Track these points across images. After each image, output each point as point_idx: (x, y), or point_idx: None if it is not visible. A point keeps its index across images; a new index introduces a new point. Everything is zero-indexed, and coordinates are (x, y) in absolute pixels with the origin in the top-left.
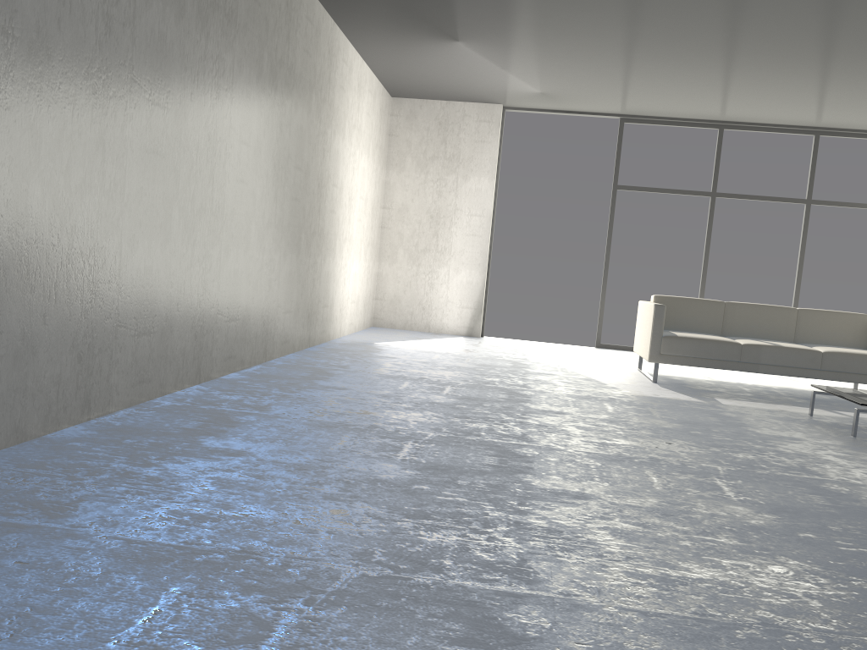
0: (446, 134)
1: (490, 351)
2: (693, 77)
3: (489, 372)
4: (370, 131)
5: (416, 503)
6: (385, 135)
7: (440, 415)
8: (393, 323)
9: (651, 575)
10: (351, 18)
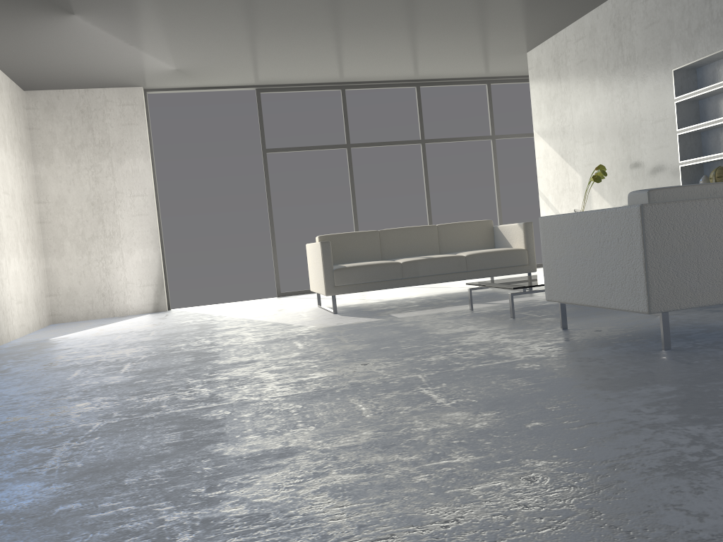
0: (91, 121)
1: (177, 320)
2: (310, 38)
3: (175, 340)
4: (2, 123)
5: (54, 538)
6: (25, 129)
7: (114, 397)
8: (74, 316)
9: None
10: None
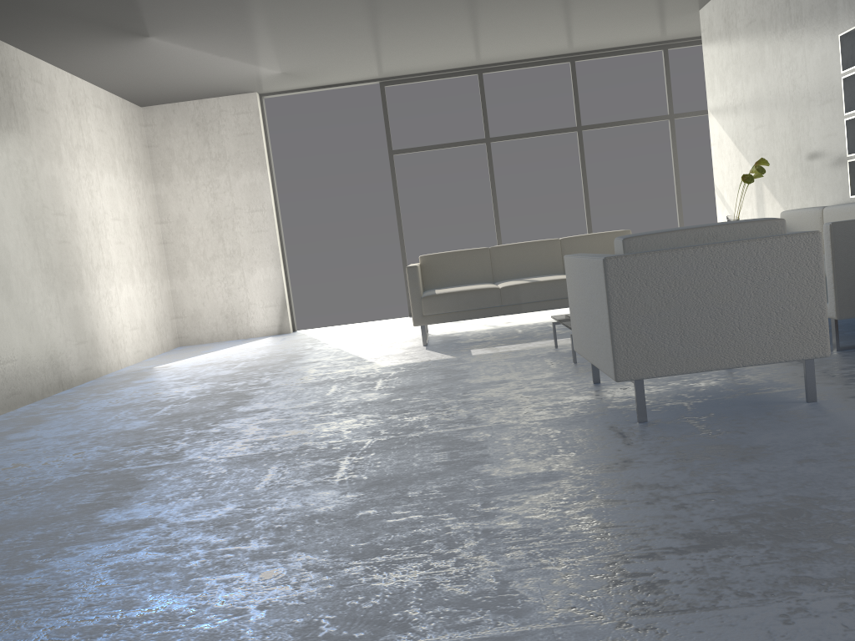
0: (207, 134)
1: (281, 348)
2: (412, 28)
3: (245, 375)
4: (111, 148)
5: None
6: (142, 148)
7: (109, 447)
8: (199, 339)
9: (85, 628)
10: (16, 34)
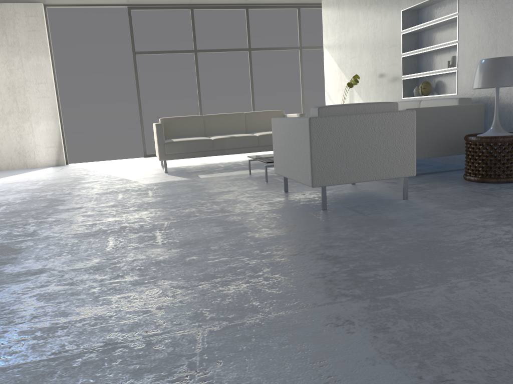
0: (5, 27)
1: (64, 173)
2: None
3: (49, 189)
4: None
5: None
6: None
7: None
8: None
9: (42, 328)
10: None
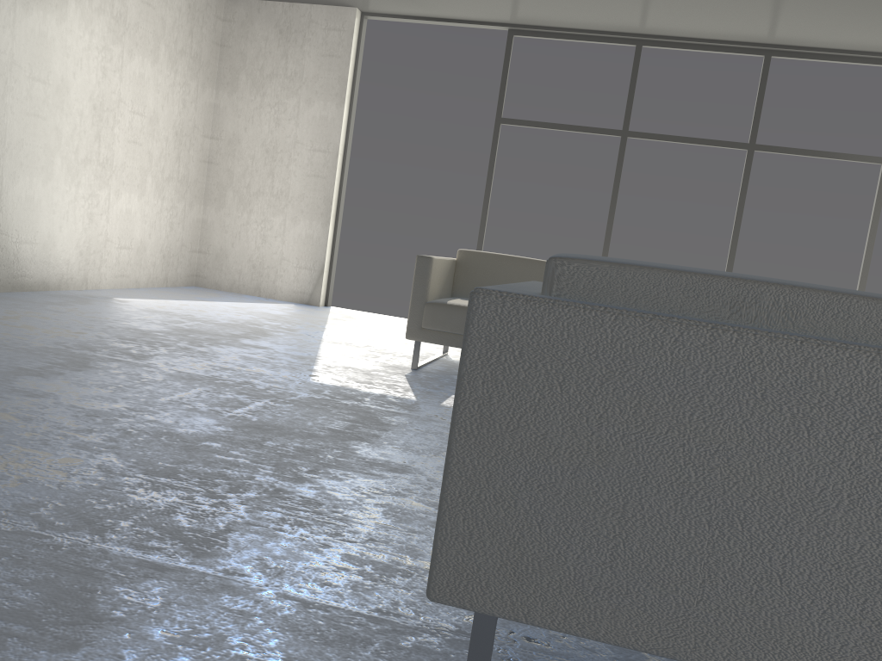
0: (288, 45)
1: (271, 319)
2: None
3: (156, 338)
4: (158, 28)
5: None
6: (210, 44)
7: None
8: (218, 283)
9: None
10: None
